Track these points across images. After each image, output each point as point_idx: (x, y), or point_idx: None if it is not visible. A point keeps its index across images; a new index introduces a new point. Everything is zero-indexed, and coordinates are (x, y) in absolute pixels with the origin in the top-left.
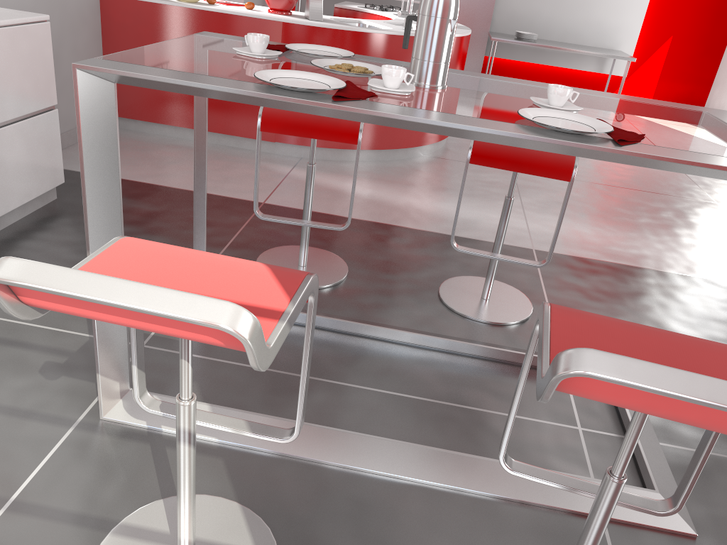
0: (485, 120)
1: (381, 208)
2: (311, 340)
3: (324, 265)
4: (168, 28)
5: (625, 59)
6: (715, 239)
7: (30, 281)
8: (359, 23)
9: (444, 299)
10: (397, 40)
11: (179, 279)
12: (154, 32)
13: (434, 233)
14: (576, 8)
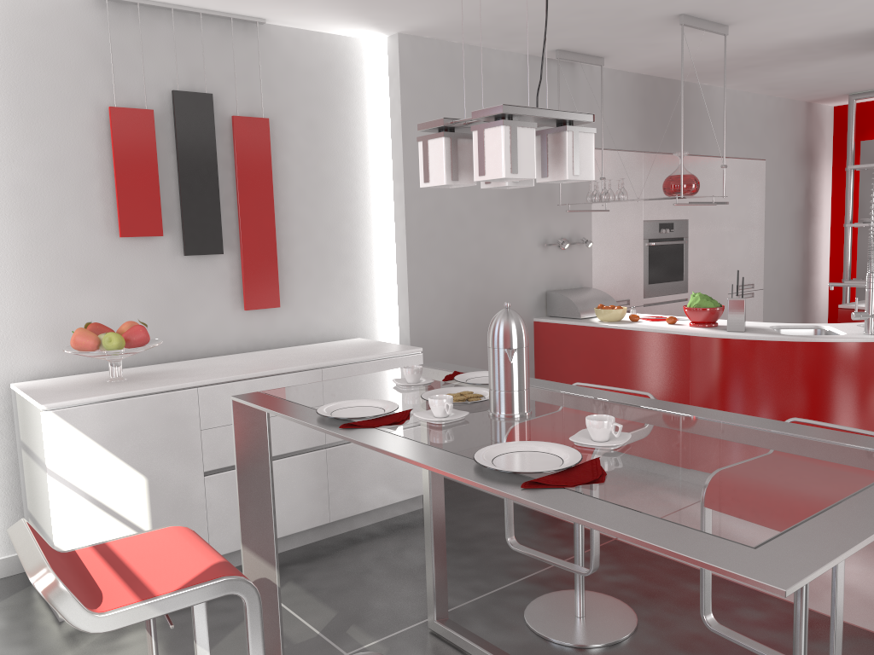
0: (439, 452)
1: None
2: (254, 646)
3: (606, 621)
4: (586, 347)
5: None
6: None
7: (11, 533)
8: (818, 329)
9: None
10: (842, 347)
11: (145, 559)
12: (574, 352)
13: (819, 615)
14: None
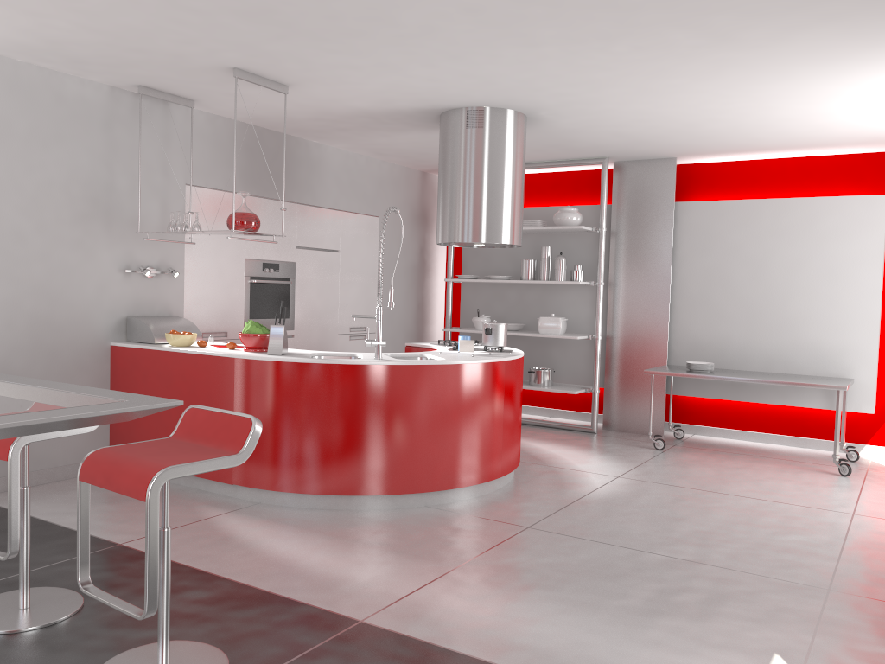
0: None
1: (245, 559)
2: None
3: (48, 609)
4: (153, 370)
5: (830, 387)
6: (717, 639)
7: None
8: (354, 356)
9: (106, 663)
10: (352, 369)
11: None
12: (144, 376)
13: (257, 590)
14: (778, 329)
